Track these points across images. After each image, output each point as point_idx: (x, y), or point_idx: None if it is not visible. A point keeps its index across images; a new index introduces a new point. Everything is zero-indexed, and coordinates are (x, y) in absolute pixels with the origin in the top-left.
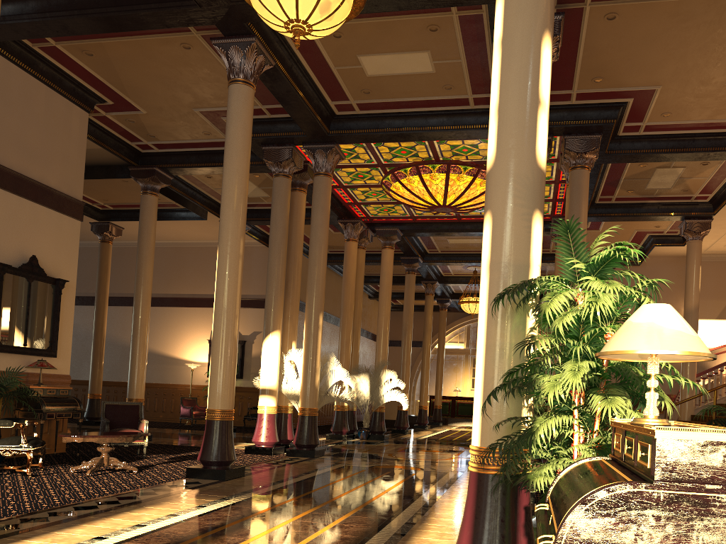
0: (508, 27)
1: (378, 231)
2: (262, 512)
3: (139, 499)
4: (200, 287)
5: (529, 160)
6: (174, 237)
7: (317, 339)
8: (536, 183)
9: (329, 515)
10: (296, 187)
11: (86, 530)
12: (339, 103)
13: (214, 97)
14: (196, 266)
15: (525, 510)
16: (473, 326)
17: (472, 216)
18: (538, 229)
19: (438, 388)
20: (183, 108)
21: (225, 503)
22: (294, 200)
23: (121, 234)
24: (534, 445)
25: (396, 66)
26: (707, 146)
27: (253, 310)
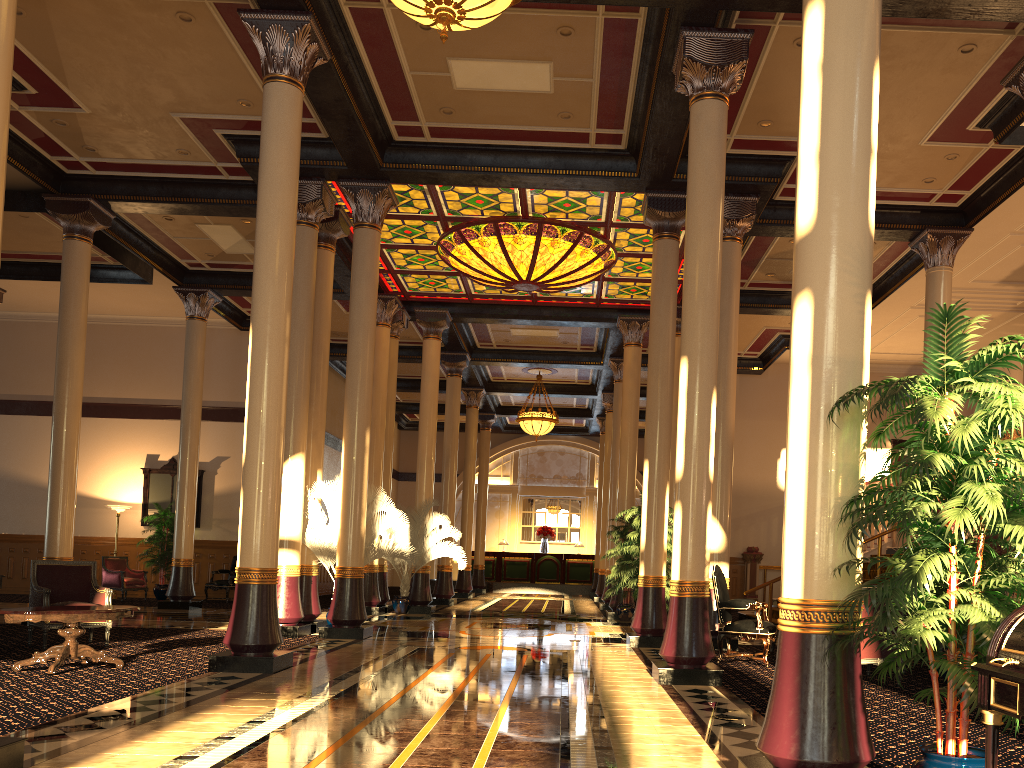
0: (832, 49)
1: (418, 314)
2: (381, 712)
3: (176, 703)
4: (127, 387)
5: (862, 225)
6: None
7: (363, 467)
8: (868, 255)
9: (477, 711)
10: (320, 242)
11: (150, 748)
12: (404, 124)
13: (210, 98)
14: (119, 355)
15: (860, 679)
16: (522, 454)
17: (554, 298)
18: (869, 316)
19: (480, 540)
20: (155, 111)
21: (311, 702)
22: (318, 262)
23: (2, 299)
24: (921, 590)
25: (500, 79)
26: (882, 222)
27: (215, 424)
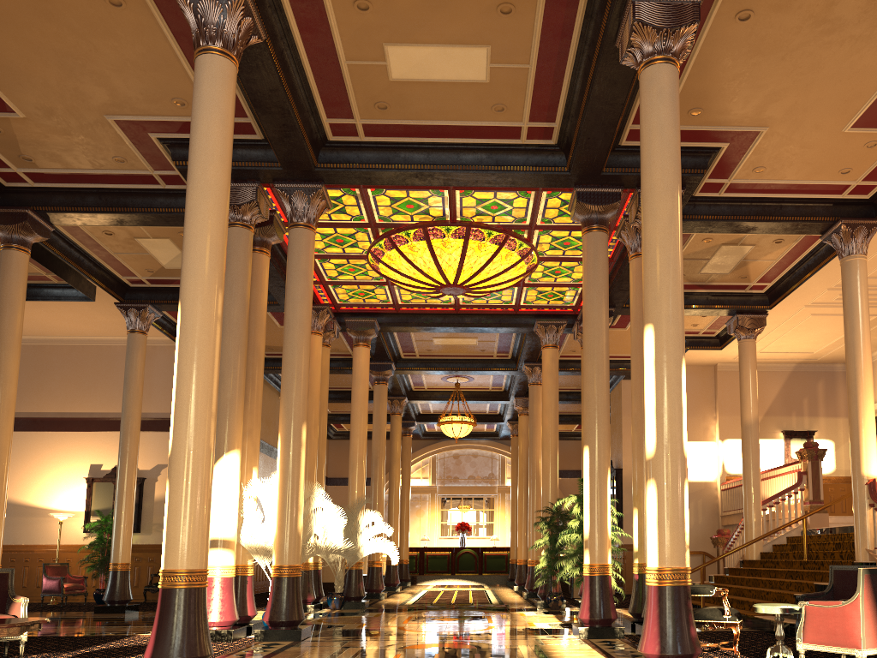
0: None
1: (348, 323)
2: None
3: None
4: (73, 402)
5: None
6: (32, 331)
7: (299, 462)
8: None
9: None
10: (255, 246)
11: None
12: (339, 122)
13: (144, 97)
14: (66, 373)
15: None
16: (439, 457)
17: (475, 305)
18: None
19: (404, 537)
20: (89, 114)
21: None
22: (253, 265)
23: None
24: None
25: (436, 67)
26: (797, 215)
27: (156, 434)
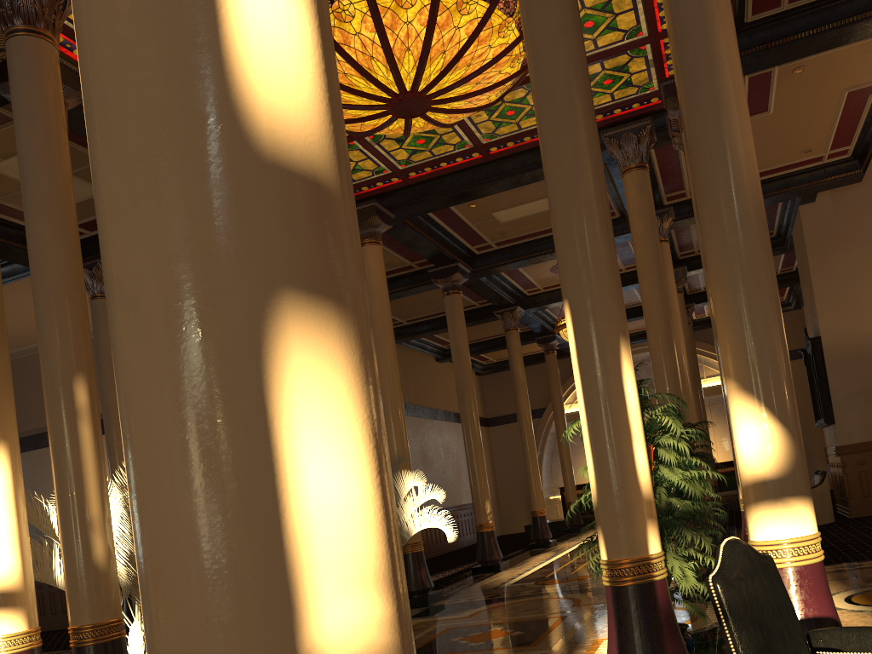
0: None
1: None
2: None
3: None
4: None
5: None
6: None
7: (78, 445)
8: None
9: None
10: None
11: None
12: None
13: None
14: None
15: None
16: None
17: (506, 139)
18: None
19: (567, 475)
20: None
21: None
22: None
23: None
24: None
25: None
26: None
27: None
